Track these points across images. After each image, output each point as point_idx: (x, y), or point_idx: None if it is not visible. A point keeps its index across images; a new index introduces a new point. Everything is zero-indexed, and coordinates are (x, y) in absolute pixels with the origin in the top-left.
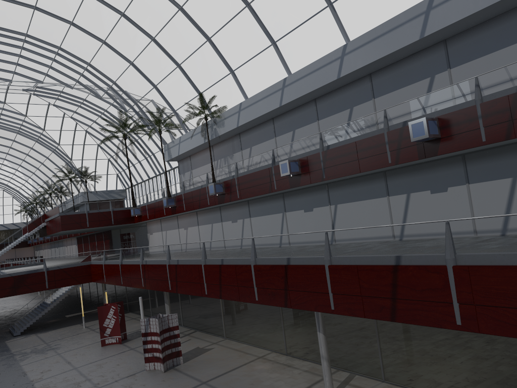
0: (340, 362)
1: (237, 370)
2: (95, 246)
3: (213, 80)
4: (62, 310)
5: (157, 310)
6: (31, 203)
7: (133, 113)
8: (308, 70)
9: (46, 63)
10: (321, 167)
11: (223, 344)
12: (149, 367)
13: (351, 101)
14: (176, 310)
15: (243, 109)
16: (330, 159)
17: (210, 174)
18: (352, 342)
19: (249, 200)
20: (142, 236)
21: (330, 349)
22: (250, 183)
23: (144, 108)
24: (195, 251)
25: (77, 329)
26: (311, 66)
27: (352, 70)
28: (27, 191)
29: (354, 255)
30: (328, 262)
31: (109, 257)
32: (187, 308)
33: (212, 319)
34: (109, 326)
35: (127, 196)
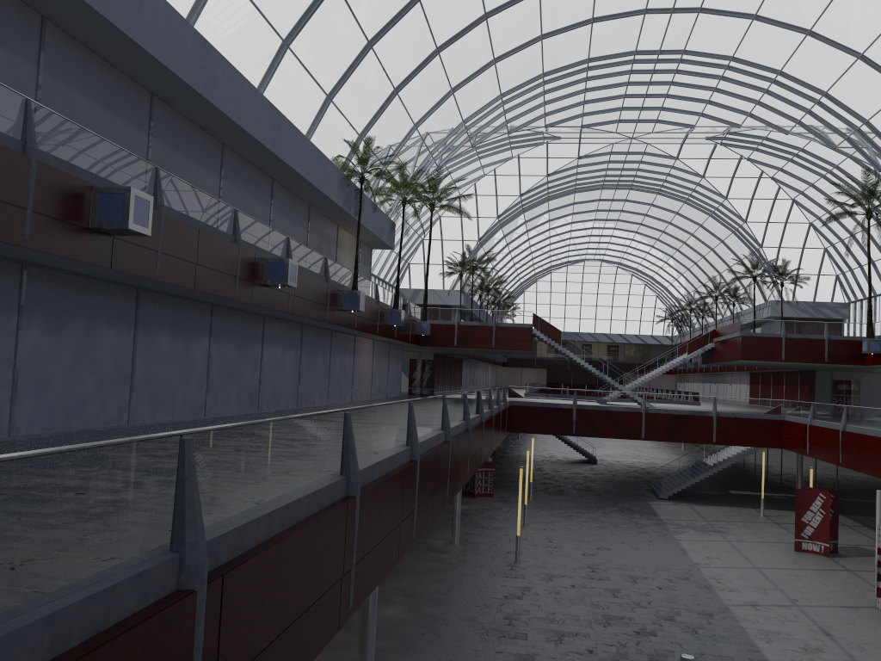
0: None
1: None
2: (781, 392)
3: None
4: (722, 482)
5: None
6: (683, 309)
7: None
8: None
9: (752, 97)
10: None
11: None
12: None
13: None
14: None
15: None
16: None
17: None
18: None
19: None
20: (871, 390)
21: None
22: None
23: None
24: None
25: (750, 515)
26: None
27: None
28: (679, 290)
29: None
30: None
31: (820, 415)
32: None
33: None
34: (811, 524)
35: (851, 316)
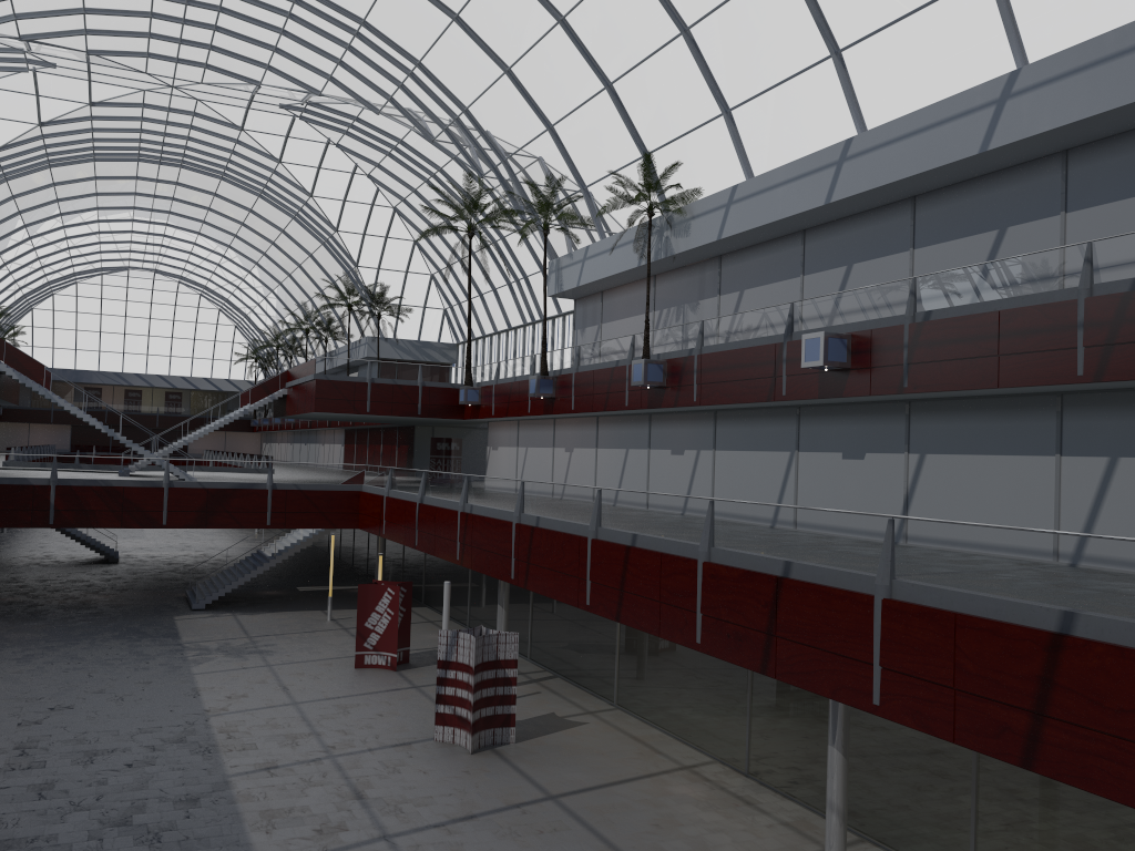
0: (871, 823)
1: (629, 786)
2: (379, 454)
3: (681, 126)
4: (293, 575)
5: (481, 614)
6: (268, 345)
7: (495, 182)
8: (909, 126)
9: (333, 53)
10: (903, 362)
11: (608, 718)
12: (442, 734)
13: (1005, 213)
14: (520, 622)
15: (737, 201)
16: (928, 346)
17: (640, 338)
18: (909, 784)
19: (717, 411)
20: (477, 449)
21: (852, 788)
22: (726, 371)
23: (519, 174)
24: (578, 506)
25: (314, 621)
26: (918, 117)
27: (1021, 136)
28: (264, 319)
29: (952, 588)
30: (883, 592)
31: (399, 483)
32: (543, 624)
33: (593, 658)
34: (377, 629)
35: (459, 360)
